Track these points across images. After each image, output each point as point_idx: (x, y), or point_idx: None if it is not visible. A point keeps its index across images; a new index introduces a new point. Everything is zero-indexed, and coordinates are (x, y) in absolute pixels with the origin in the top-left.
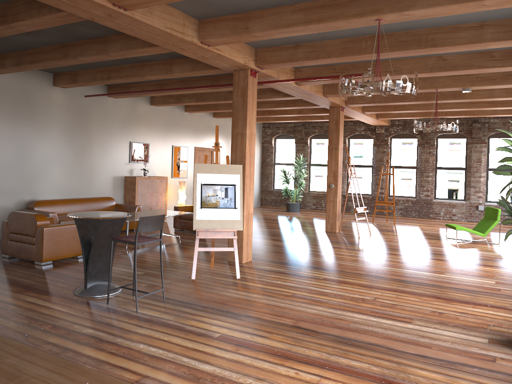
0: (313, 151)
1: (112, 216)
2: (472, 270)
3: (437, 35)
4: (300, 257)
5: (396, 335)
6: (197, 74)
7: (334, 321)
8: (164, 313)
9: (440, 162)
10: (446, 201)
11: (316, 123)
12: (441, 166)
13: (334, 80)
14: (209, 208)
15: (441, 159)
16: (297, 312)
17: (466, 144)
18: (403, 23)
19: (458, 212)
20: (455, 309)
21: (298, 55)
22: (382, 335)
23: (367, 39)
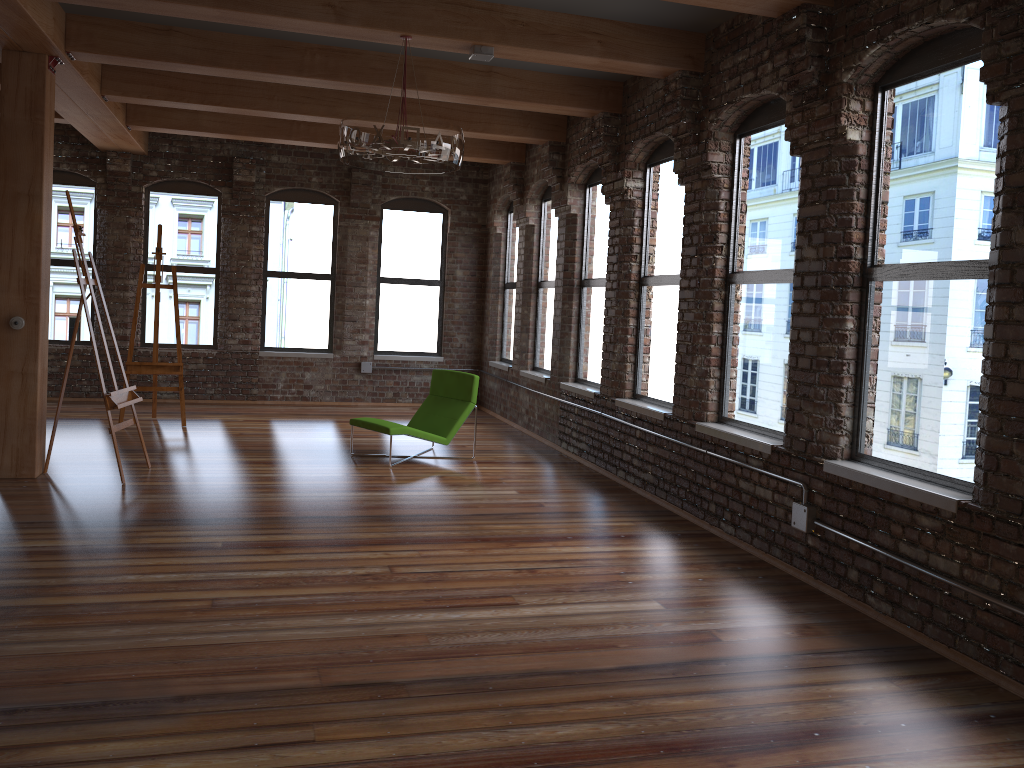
0: None
1: None
2: (551, 565)
3: None
4: None
5: None
6: None
7: None
8: None
9: (275, 260)
10: (290, 355)
11: None
12: (278, 270)
13: None
14: None
15: (278, 252)
16: None
17: (334, 220)
18: None
19: (318, 379)
20: None
21: None
22: None
23: None
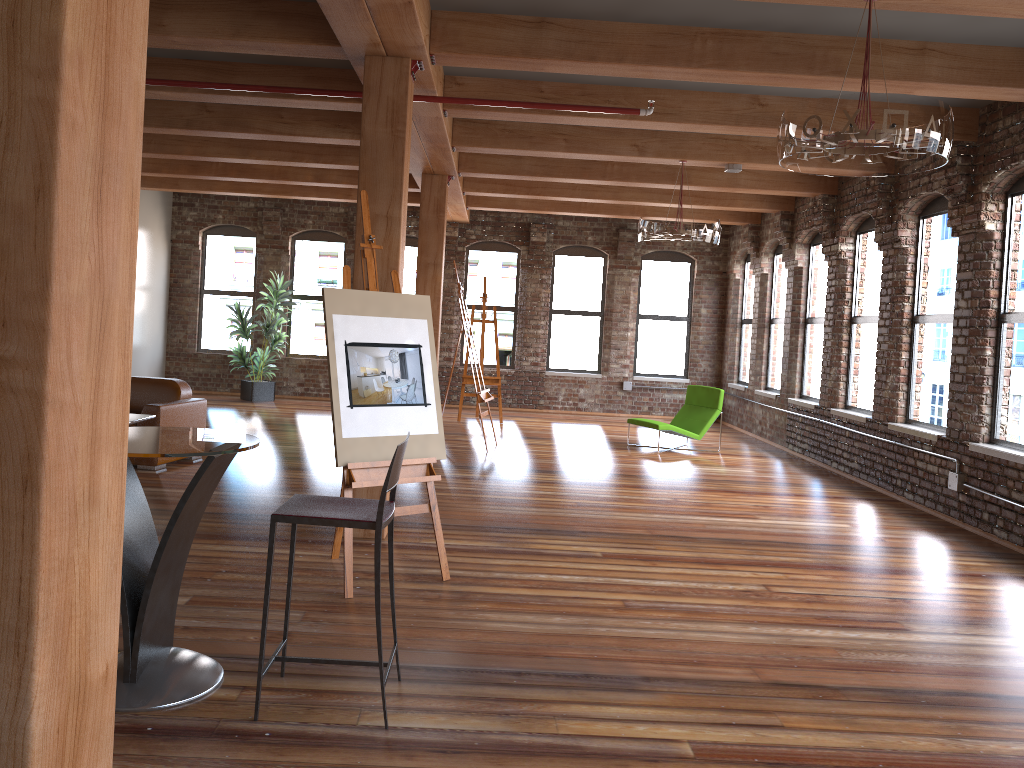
0: (299, 267)
1: (233, 445)
2: (778, 505)
3: (844, 53)
4: (469, 509)
5: (945, 664)
6: (239, 47)
7: (808, 654)
8: (458, 714)
9: (558, 301)
10: (568, 375)
11: (310, 205)
12: (560, 308)
13: (538, 114)
14: (369, 406)
15: (560, 294)
16: (713, 647)
17: (603, 269)
18: (805, 16)
19: (589, 394)
20: (905, 588)
21: (545, 45)
22: (927, 668)
23: (706, 35)
